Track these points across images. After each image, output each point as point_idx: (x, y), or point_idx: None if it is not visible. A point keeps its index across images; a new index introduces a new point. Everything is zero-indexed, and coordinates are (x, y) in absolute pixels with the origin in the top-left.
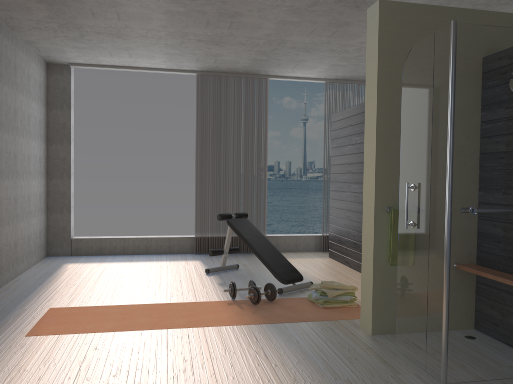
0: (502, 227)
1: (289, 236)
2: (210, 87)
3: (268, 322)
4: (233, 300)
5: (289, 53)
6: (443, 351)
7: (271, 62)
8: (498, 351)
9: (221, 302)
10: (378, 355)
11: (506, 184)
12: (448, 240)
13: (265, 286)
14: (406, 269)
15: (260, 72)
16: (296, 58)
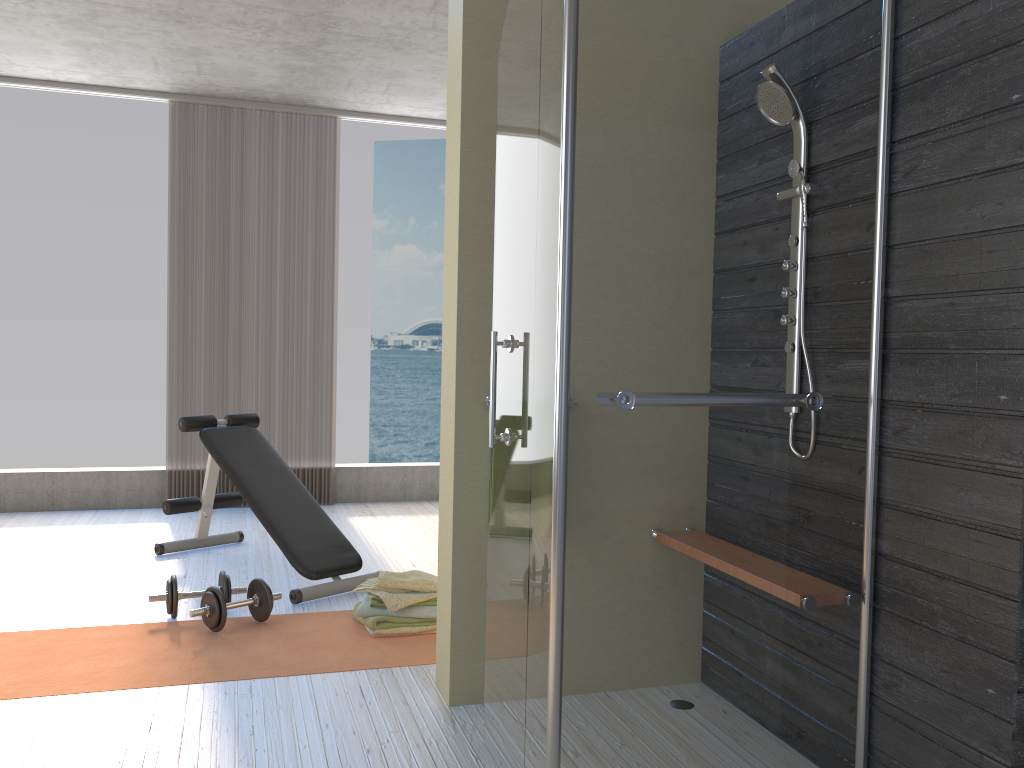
0: (703, 443)
1: (388, 467)
2: (204, 133)
3: (215, 679)
4: (172, 621)
5: (360, 54)
6: (548, 762)
7: (329, 75)
8: (694, 754)
9: (135, 628)
10: (434, 763)
11: (712, 334)
12: (560, 477)
13: (250, 586)
14: (499, 549)
15: (316, 101)
16: (380, 66)
